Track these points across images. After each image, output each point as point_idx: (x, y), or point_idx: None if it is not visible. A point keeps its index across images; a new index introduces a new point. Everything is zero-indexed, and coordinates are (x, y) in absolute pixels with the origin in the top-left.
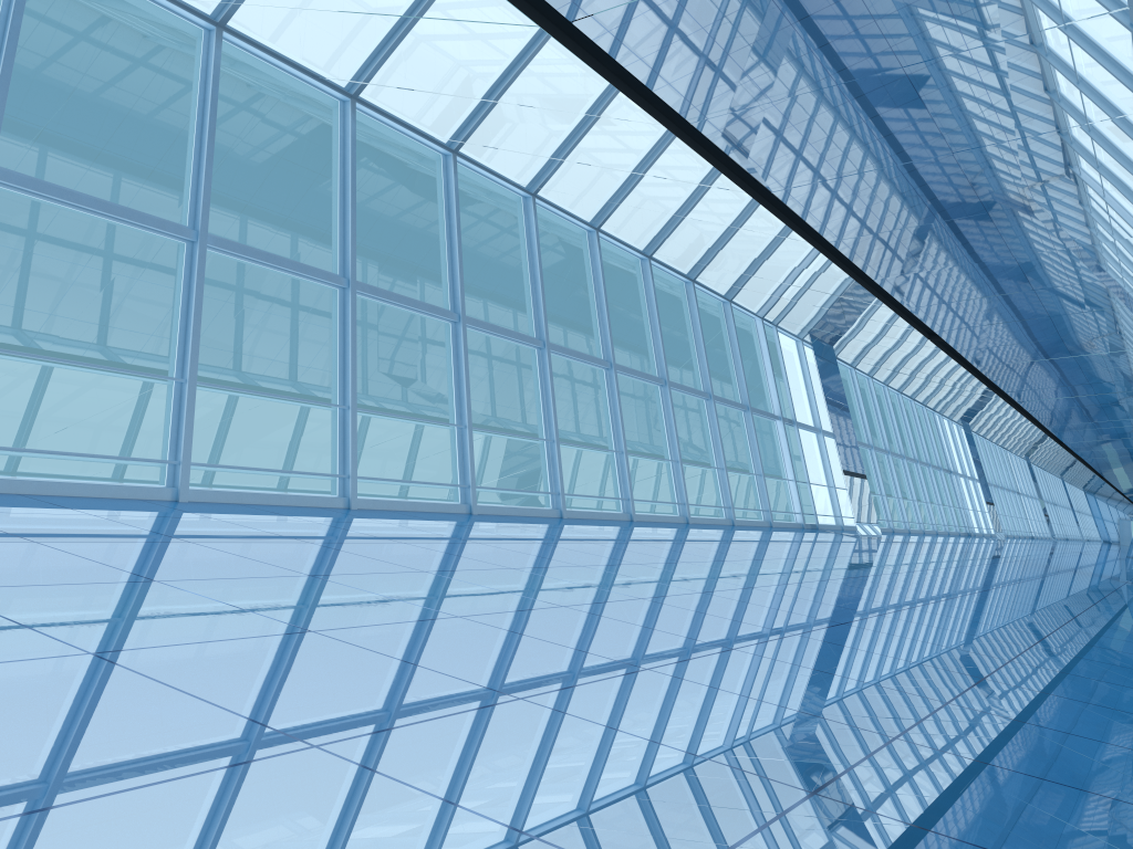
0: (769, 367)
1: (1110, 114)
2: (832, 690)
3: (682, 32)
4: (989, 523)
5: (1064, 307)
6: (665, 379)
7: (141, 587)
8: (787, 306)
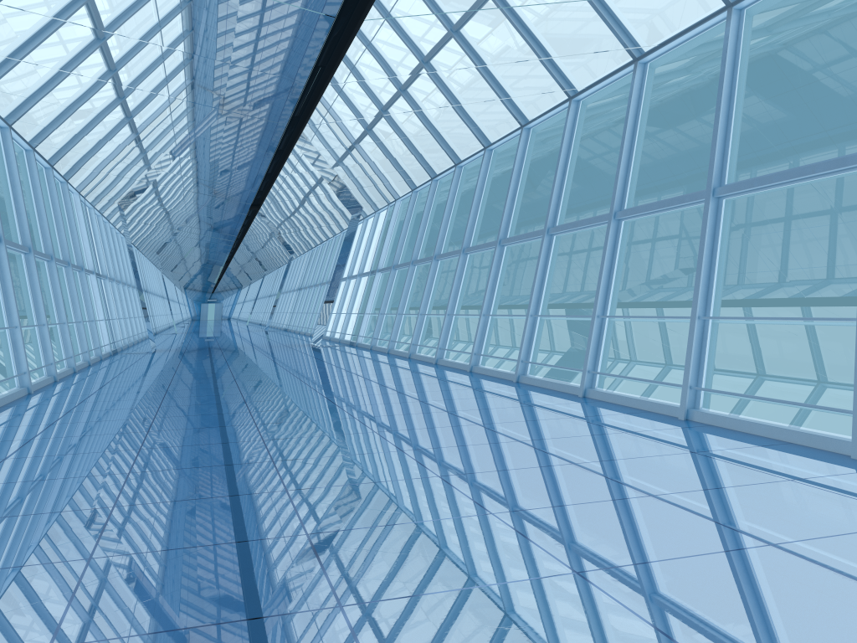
0: (85, 232)
1: (504, 97)
2: (606, 443)
3: (408, 36)
4: (171, 323)
5: (347, 187)
6: (51, 255)
7: (334, 541)
8: (137, 187)
